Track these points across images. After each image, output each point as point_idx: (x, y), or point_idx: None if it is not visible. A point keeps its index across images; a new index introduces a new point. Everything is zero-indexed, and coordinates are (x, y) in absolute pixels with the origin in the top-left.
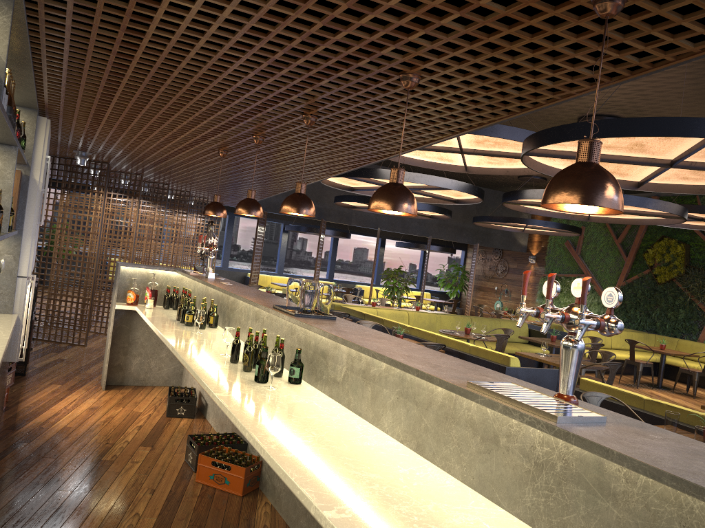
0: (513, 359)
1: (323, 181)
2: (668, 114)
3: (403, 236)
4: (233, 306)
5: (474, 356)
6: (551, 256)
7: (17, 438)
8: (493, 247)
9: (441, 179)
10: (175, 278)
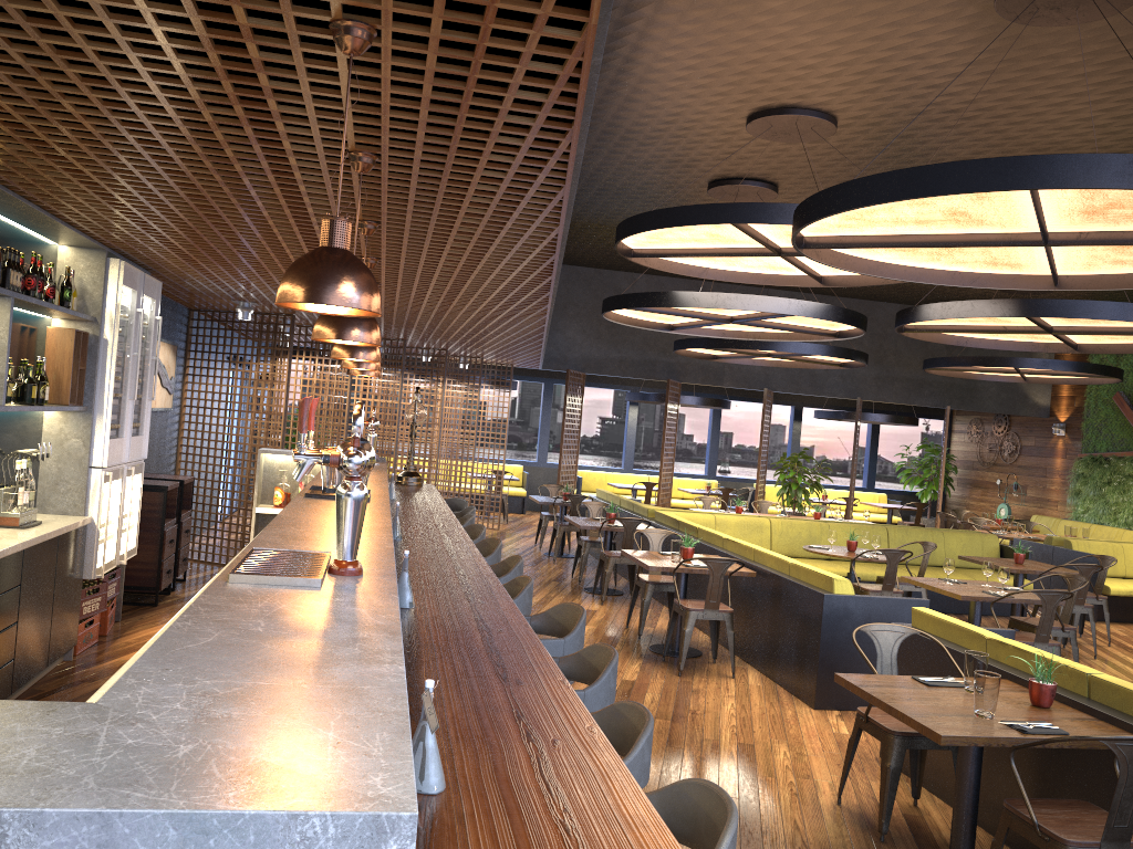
0: (840, 582)
1: (616, 319)
2: None
3: (834, 402)
4: None
5: (790, 579)
6: (1091, 422)
7: (80, 677)
8: (983, 411)
9: (770, 299)
10: None
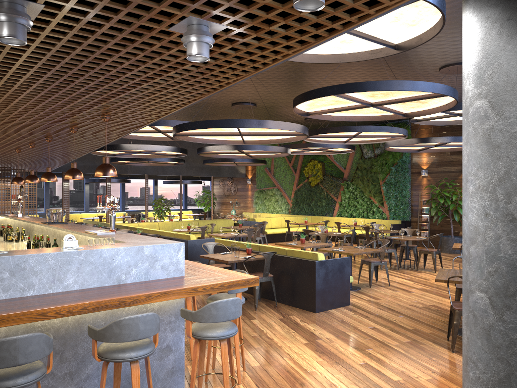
0: (192, 236)
1: (94, 153)
2: (272, 100)
3: (169, 176)
4: (33, 228)
5: (175, 238)
6: (258, 178)
7: None
8: (224, 176)
9: (156, 146)
10: (2, 220)
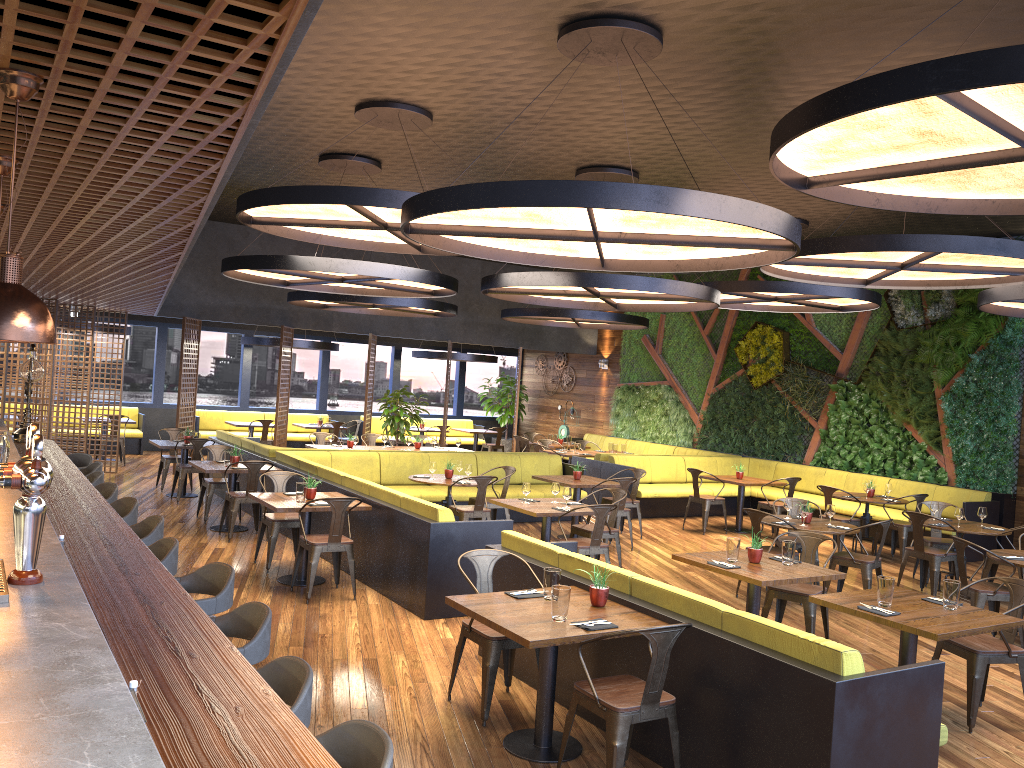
0: (443, 512)
1: (234, 275)
2: (682, 161)
3: (428, 342)
4: None
5: (402, 511)
6: (626, 358)
7: None
8: (547, 350)
9: (378, 265)
10: None
